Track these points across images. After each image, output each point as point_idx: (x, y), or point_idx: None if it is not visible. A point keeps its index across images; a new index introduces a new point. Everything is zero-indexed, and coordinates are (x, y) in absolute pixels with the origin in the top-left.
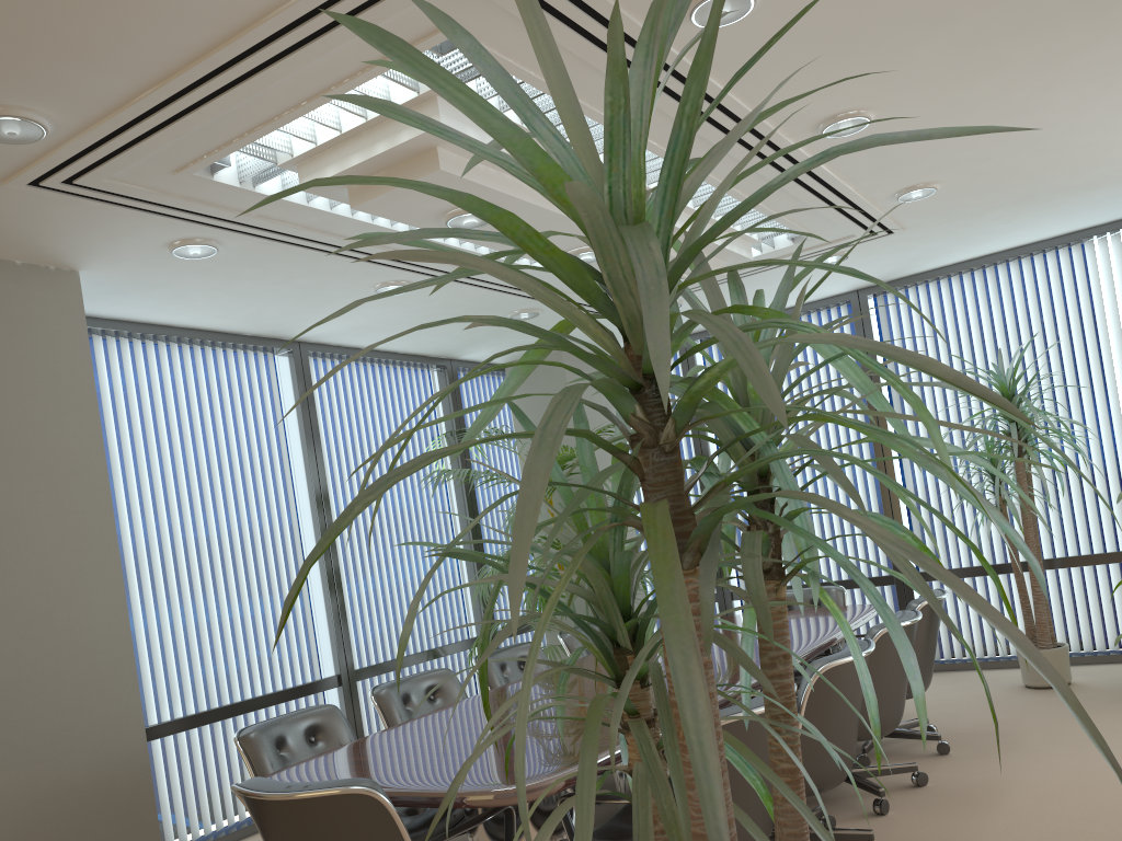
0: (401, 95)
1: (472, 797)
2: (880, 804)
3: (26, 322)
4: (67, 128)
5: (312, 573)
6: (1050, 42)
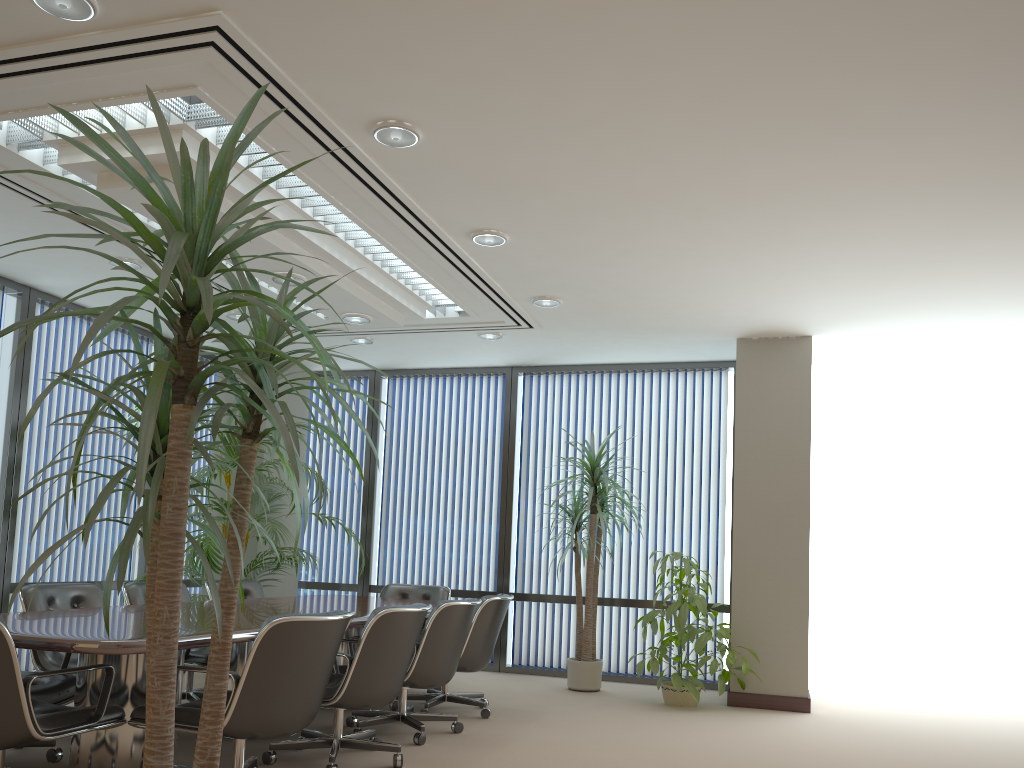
0: (155, 121)
1: (79, 644)
2: (419, 736)
3: None
4: None
5: None
6: (620, 223)
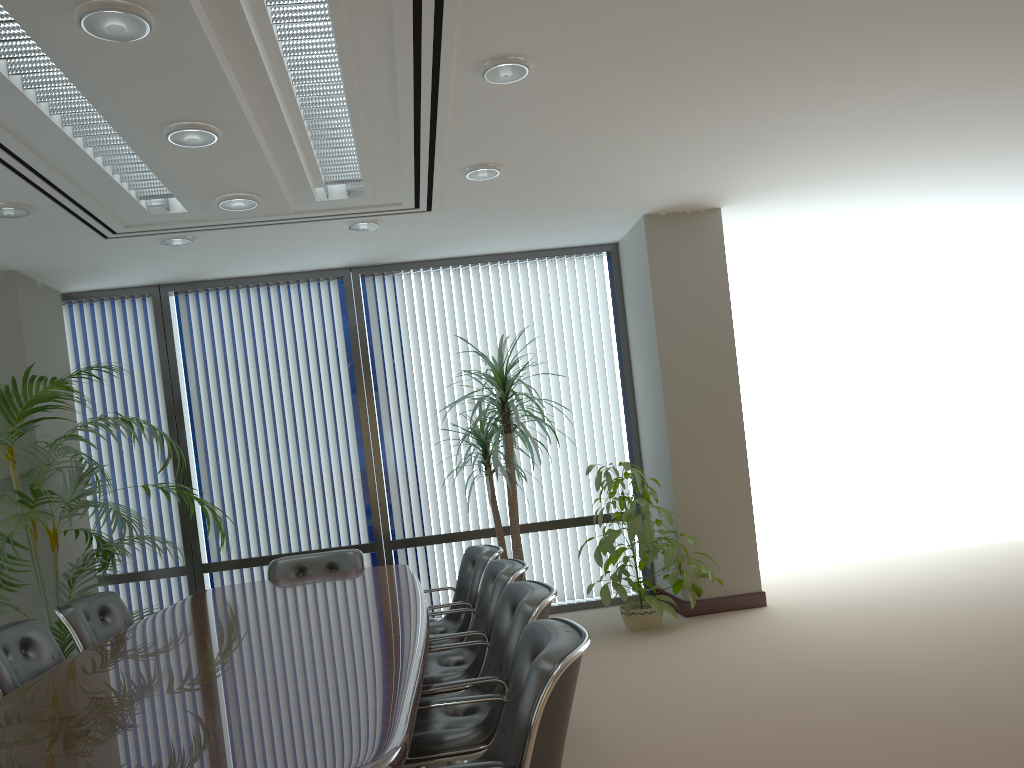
0: None
1: None
2: None
3: None
4: None
5: None
6: (689, 49)
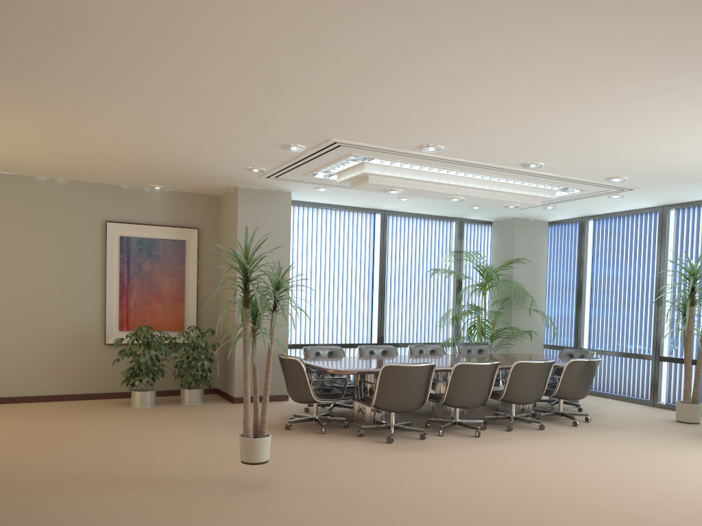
0: (355, 161)
1: (325, 369)
2: (507, 427)
3: (272, 209)
4: (269, 169)
5: (374, 302)
6: (587, 148)
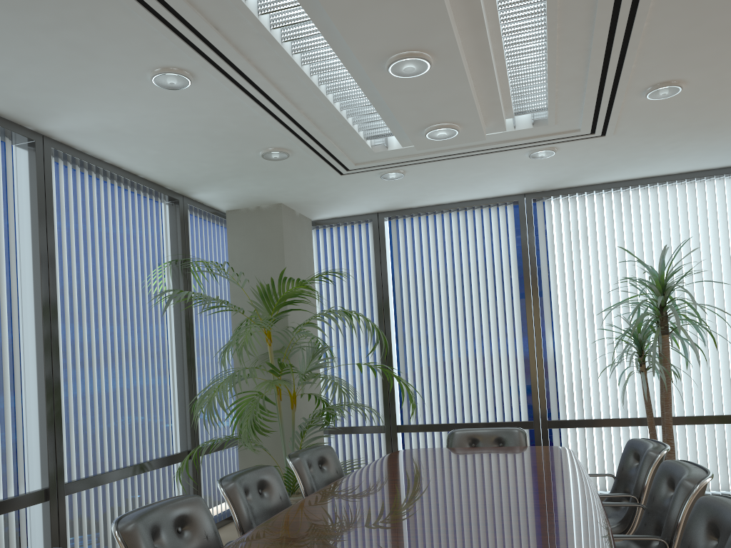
0: None
1: None
2: None
3: None
4: None
5: (28, 377)
6: None
